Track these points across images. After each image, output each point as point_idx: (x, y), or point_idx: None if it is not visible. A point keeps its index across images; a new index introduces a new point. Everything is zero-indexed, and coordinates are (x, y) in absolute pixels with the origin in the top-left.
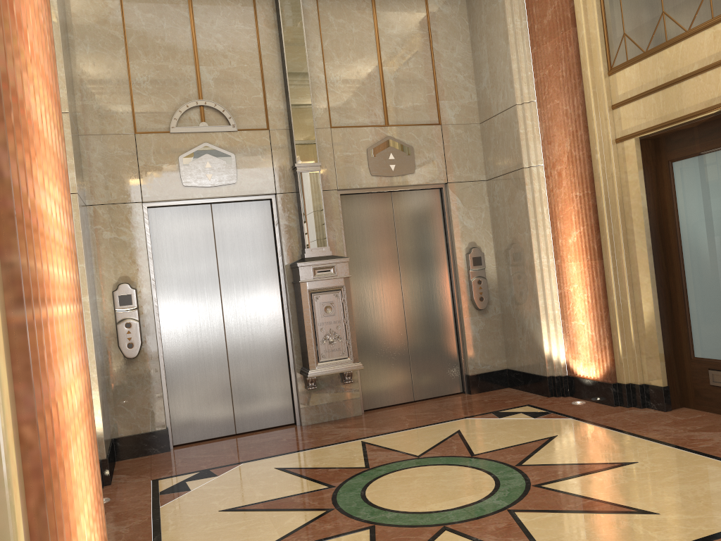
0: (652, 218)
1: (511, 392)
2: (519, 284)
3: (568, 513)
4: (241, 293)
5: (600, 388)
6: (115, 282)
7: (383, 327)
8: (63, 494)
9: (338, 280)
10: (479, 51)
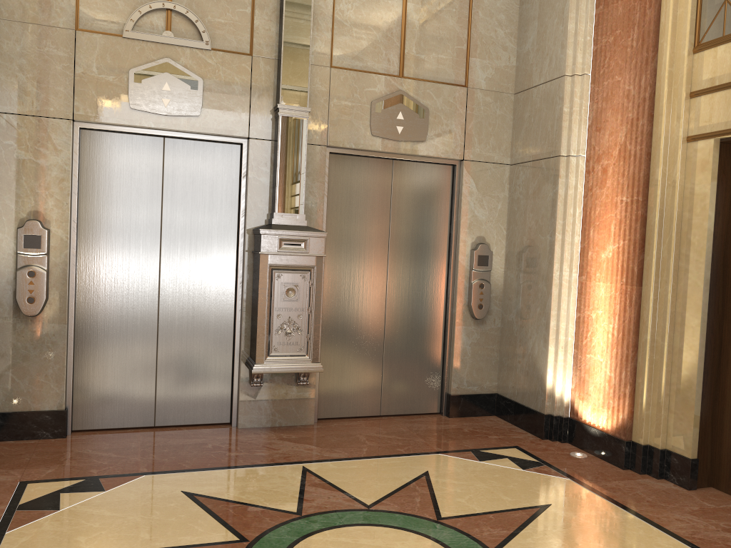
0: (717, 244)
1: (497, 422)
2: (530, 297)
3: None
4: (187, 255)
5: (608, 443)
6: (23, 216)
7: (357, 323)
8: None
9: (308, 258)
10: (529, 3)
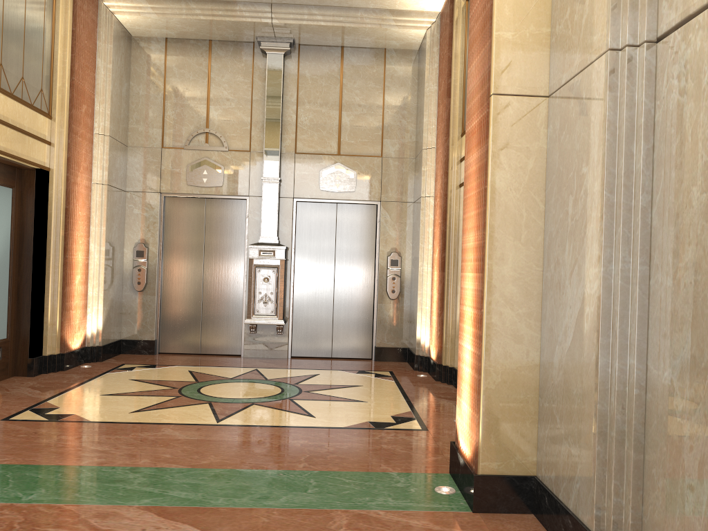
0: None
1: (401, 364)
2: (415, 284)
3: (276, 409)
4: (217, 260)
5: (434, 367)
6: (136, 241)
7: (315, 300)
8: None
9: (275, 261)
10: (418, 103)
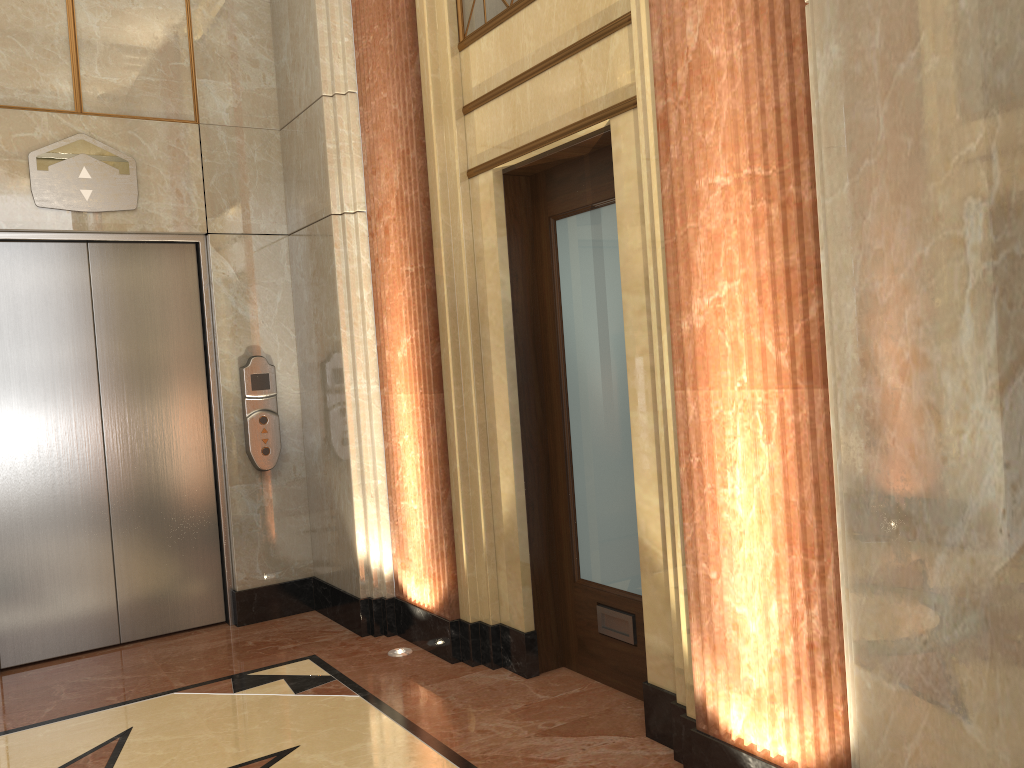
0: (520, 320)
1: (311, 621)
2: (328, 428)
3: None
4: None
5: (434, 627)
6: None
7: (57, 505)
8: None
9: None
10: None
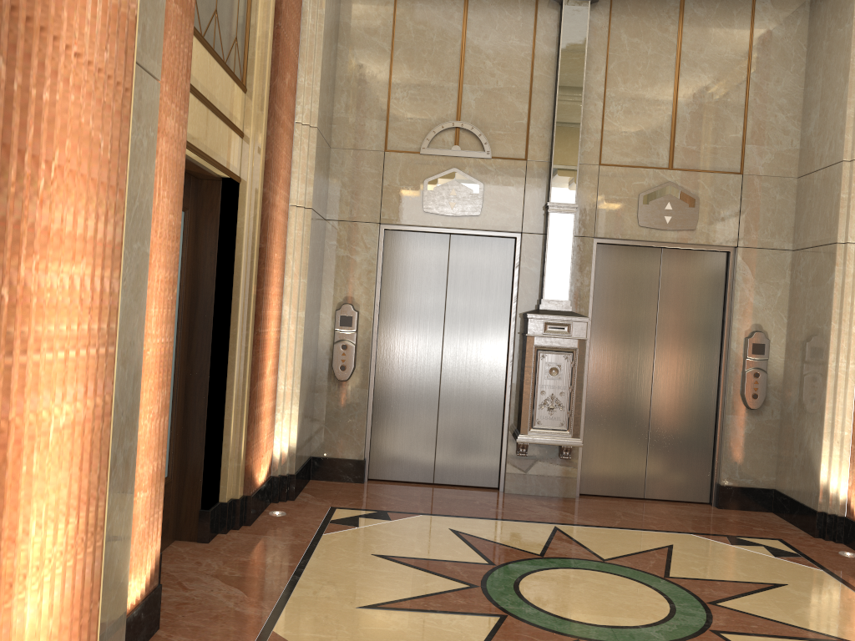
0: None
1: (771, 518)
2: (806, 389)
3: None
4: (465, 335)
5: None
6: (340, 301)
7: (621, 405)
8: (2, 480)
9: (571, 341)
10: (813, 86)
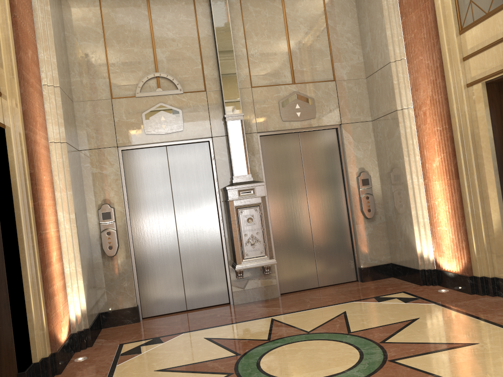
0: (497, 145)
1: (393, 280)
2: (397, 199)
3: None
4: (189, 209)
5: (460, 279)
6: (100, 203)
7: (294, 233)
8: None
9: (257, 199)
10: (363, 23)
